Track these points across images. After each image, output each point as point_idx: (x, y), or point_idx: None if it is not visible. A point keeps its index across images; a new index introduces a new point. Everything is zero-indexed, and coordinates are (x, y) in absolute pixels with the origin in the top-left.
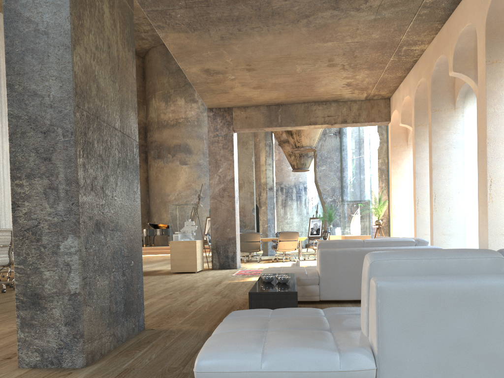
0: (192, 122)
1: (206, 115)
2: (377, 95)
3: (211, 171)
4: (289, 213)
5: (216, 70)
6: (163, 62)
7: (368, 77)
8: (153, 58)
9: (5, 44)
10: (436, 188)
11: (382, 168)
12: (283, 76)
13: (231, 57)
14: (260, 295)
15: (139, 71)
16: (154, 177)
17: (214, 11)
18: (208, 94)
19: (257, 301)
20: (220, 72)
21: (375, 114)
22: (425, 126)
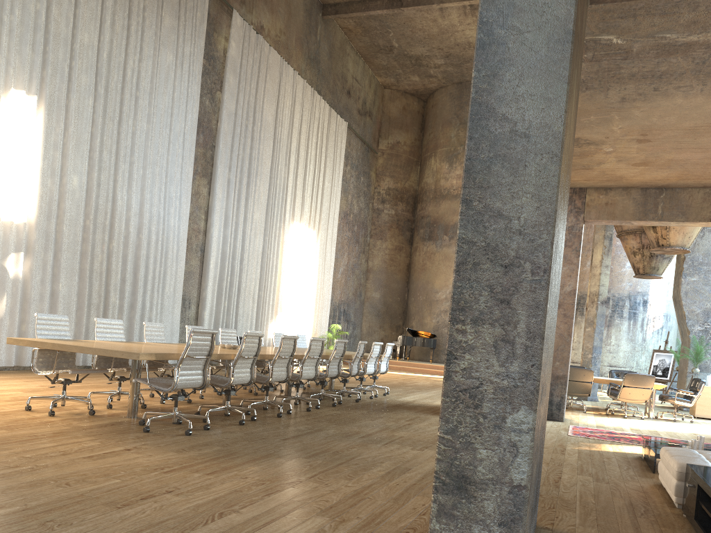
0: None
1: None
2: None
3: None
4: (615, 337)
5: (590, 140)
6: (453, 108)
7: None
8: (440, 102)
9: (467, 147)
10: None
11: None
12: (691, 151)
13: (621, 124)
14: None
15: (417, 119)
16: (419, 265)
17: (630, 65)
18: None
19: None
20: (594, 142)
21: None
22: None
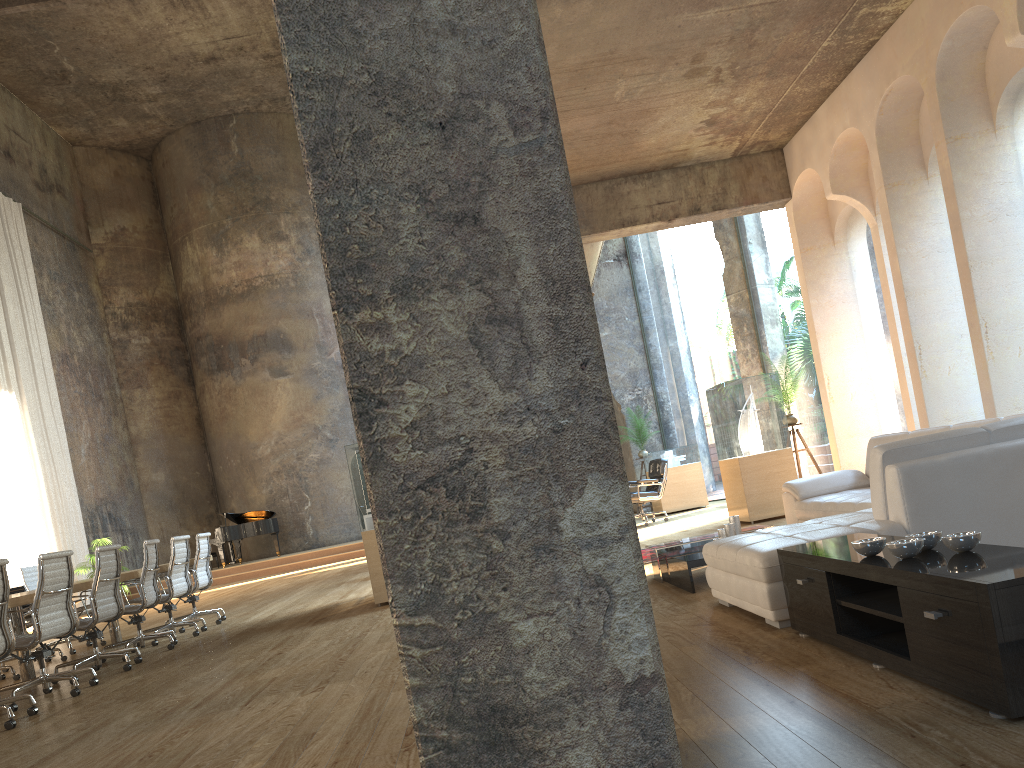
0: (283, 283)
1: (313, 265)
2: (759, 143)
3: None
4: None
5: None
6: (199, 162)
7: (759, 98)
8: (174, 156)
9: None
10: (986, 309)
11: (739, 312)
12: (581, 113)
13: None
14: (1022, 587)
15: (145, 189)
16: (216, 413)
17: None
18: None
19: (1017, 607)
20: None
21: (758, 187)
22: (907, 186)
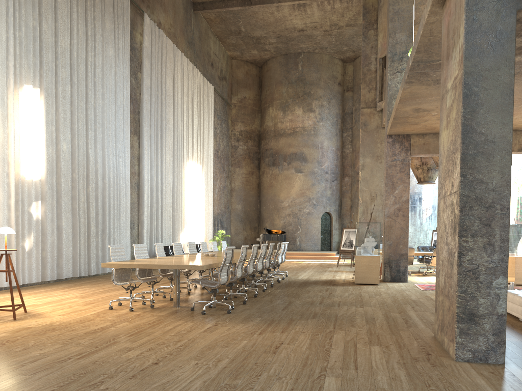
0: (308, 131)
1: (323, 125)
2: None
3: (388, 192)
4: None
5: (426, 109)
6: (283, 72)
7: None
8: (272, 68)
9: (462, 148)
10: None
11: None
12: None
13: None
14: None
15: (256, 80)
16: (267, 183)
17: None
18: (399, 125)
19: None
20: (428, 110)
21: None
22: None
